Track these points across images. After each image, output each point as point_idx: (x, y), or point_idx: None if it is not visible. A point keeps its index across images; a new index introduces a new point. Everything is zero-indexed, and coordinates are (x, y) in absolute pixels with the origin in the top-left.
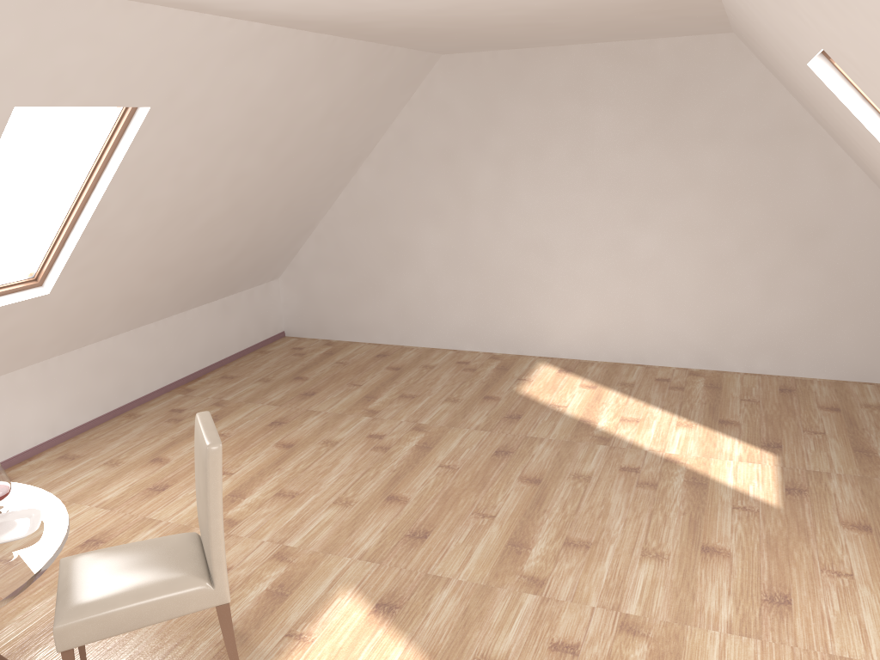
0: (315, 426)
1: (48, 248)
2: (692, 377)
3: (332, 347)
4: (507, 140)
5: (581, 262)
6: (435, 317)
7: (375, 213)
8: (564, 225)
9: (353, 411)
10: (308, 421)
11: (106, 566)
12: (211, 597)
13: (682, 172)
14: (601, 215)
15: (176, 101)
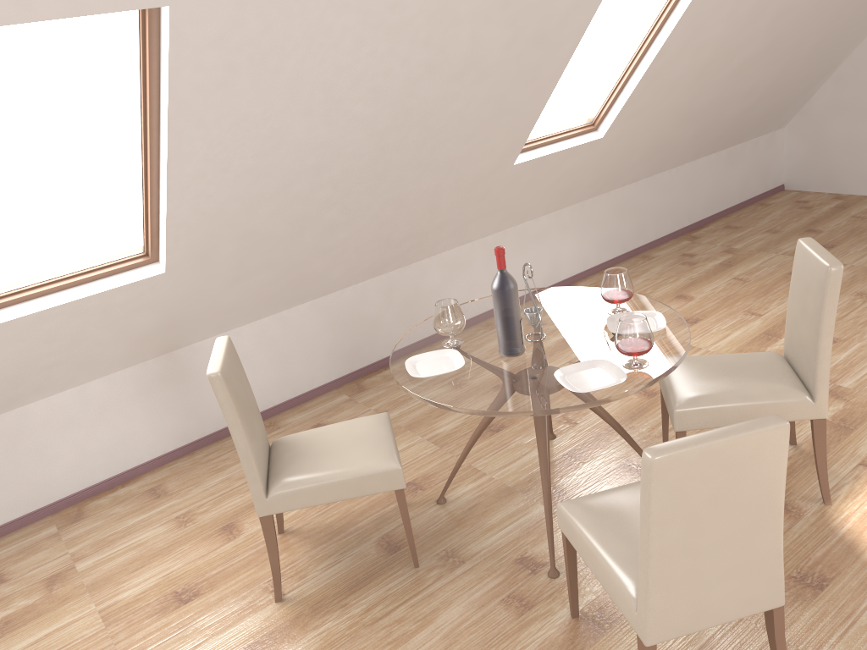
0: (843, 278)
1: (608, 94)
2: None
3: (842, 201)
4: None
5: None
6: None
7: None
8: None
9: None
10: None
11: (705, 369)
12: (810, 410)
13: None
14: None
15: None
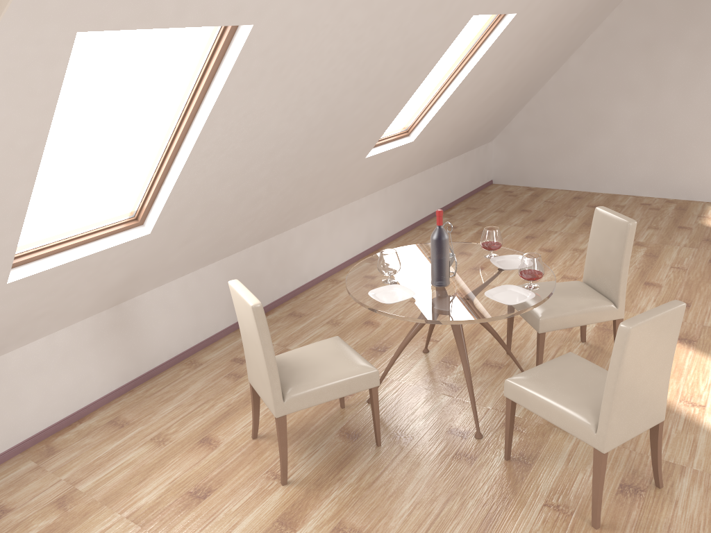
0: (560, 240)
1: (421, 111)
2: None
3: (534, 191)
4: (703, 32)
5: None
6: (619, 171)
7: (579, 91)
8: None
9: (581, 232)
10: (551, 237)
11: None
12: (615, 314)
13: None
14: None
15: (527, 9)
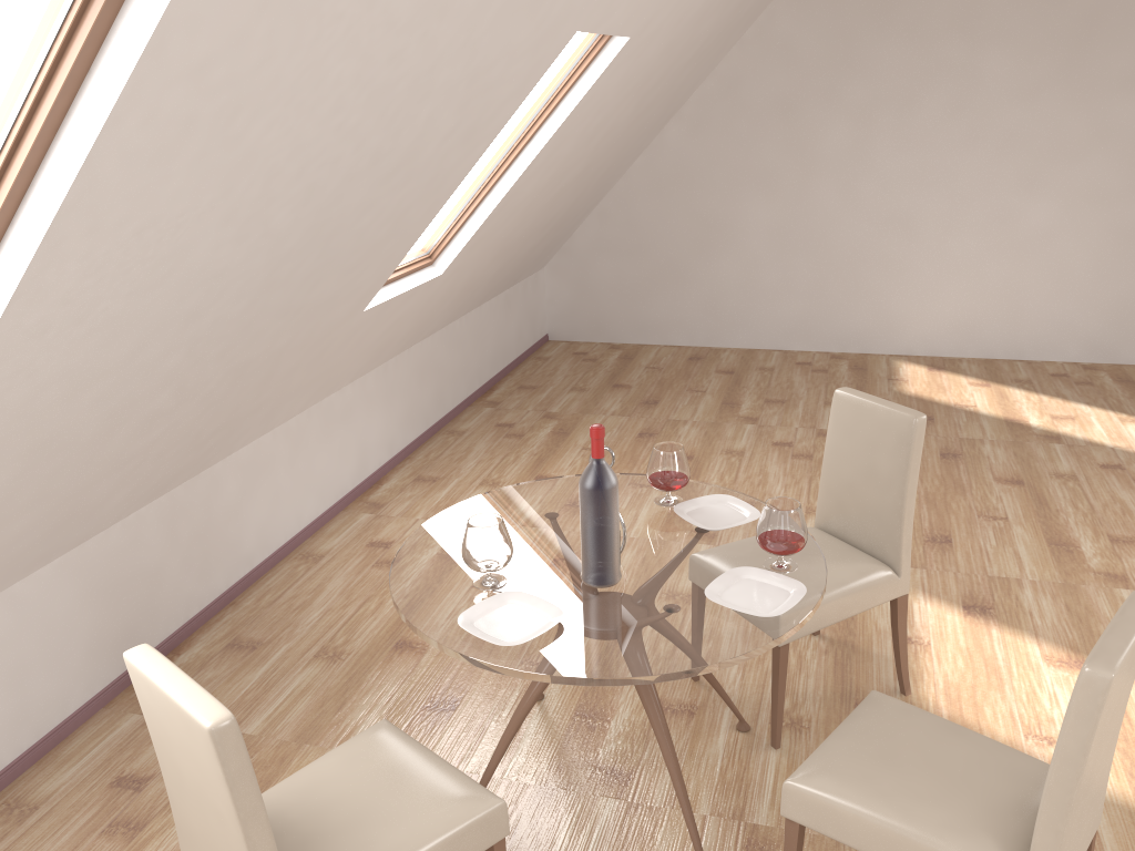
0: (697, 436)
1: (456, 217)
2: (1090, 372)
3: (622, 351)
4: (868, 89)
5: (952, 239)
6: (755, 311)
7: (684, 182)
8: (934, 194)
9: (726, 419)
10: (682, 431)
11: None
12: (896, 587)
13: (1091, 127)
14: (982, 180)
15: (644, 31)
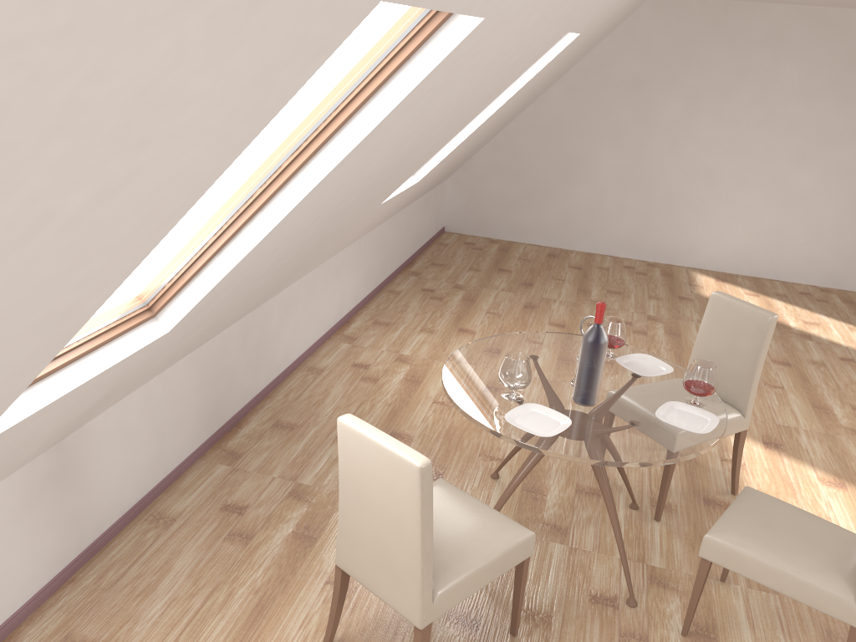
0: (565, 311)
1: None
2: (825, 293)
3: (499, 245)
4: (698, 79)
5: (742, 191)
6: (596, 226)
7: (558, 129)
8: (734, 158)
9: (582, 301)
10: (553, 307)
11: None
12: (742, 425)
13: (848, 124)
14: (769, 152)
15: (586, 30)
